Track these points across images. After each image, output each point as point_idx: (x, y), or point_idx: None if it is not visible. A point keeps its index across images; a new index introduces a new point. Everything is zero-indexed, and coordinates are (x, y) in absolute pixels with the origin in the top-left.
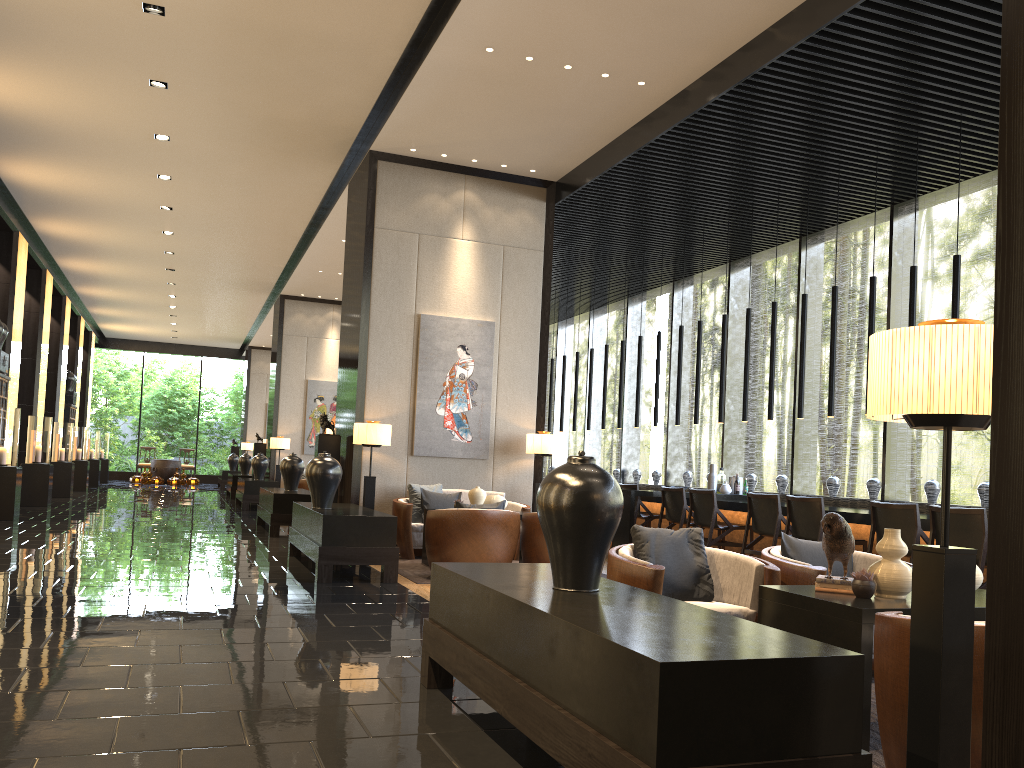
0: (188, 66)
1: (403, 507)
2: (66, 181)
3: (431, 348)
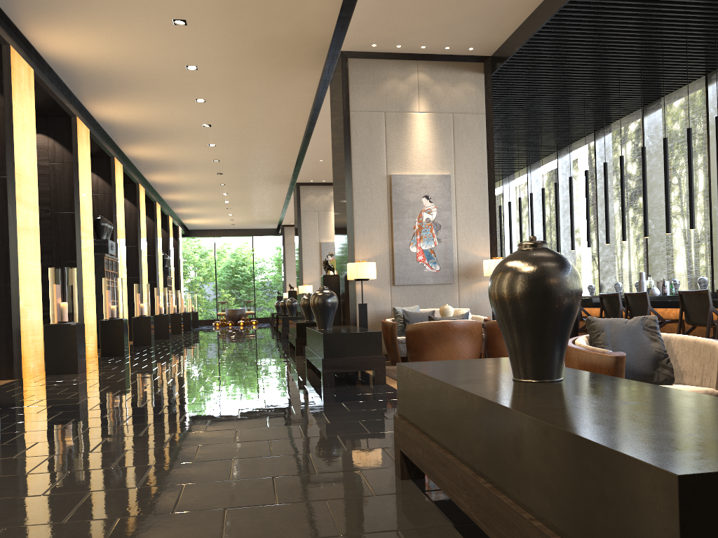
0: (197, 2)
1: (389, 325)
2: (136, 114)
3: (401, 200)
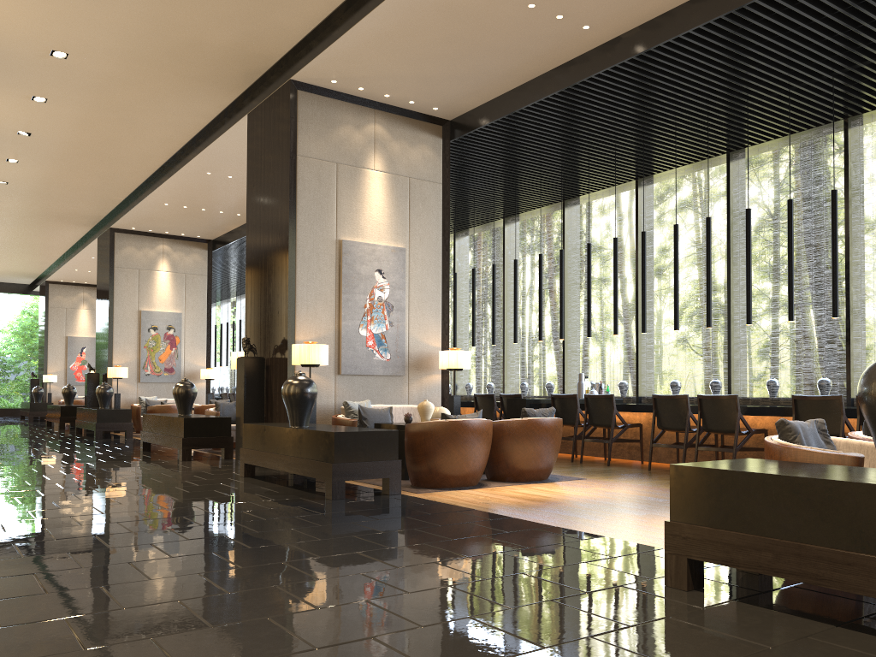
0: None
1: (349, 423)
2: None
3: (352, 272)
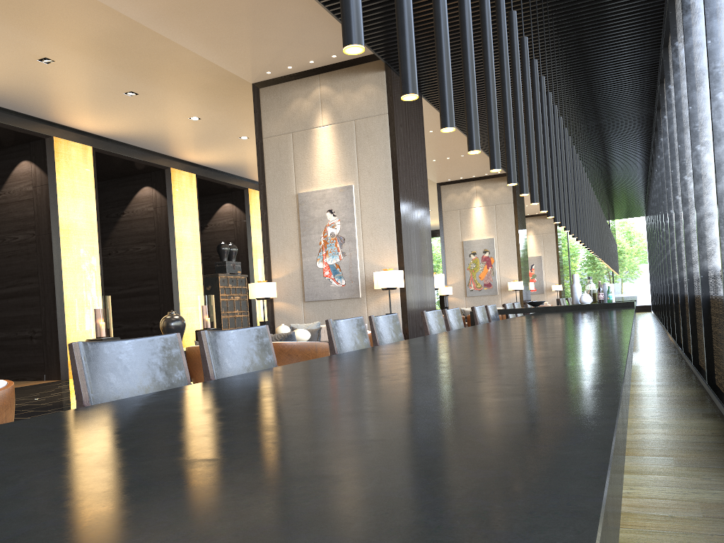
0: (117, 79)
1: None
2: (219, 156)
3: (307, 217)
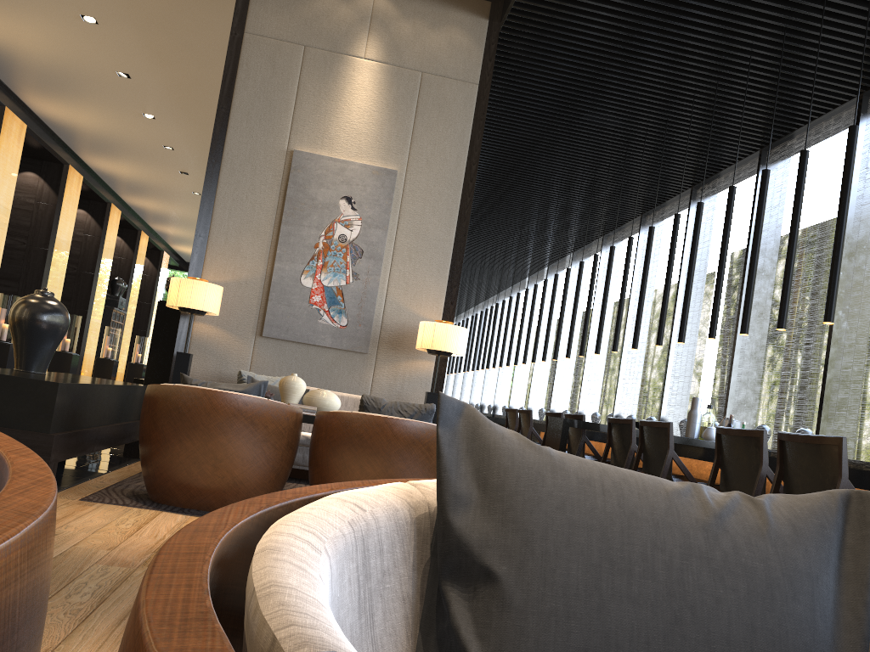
0: None
1: None
2: (6, 30)
3: (303, 196)
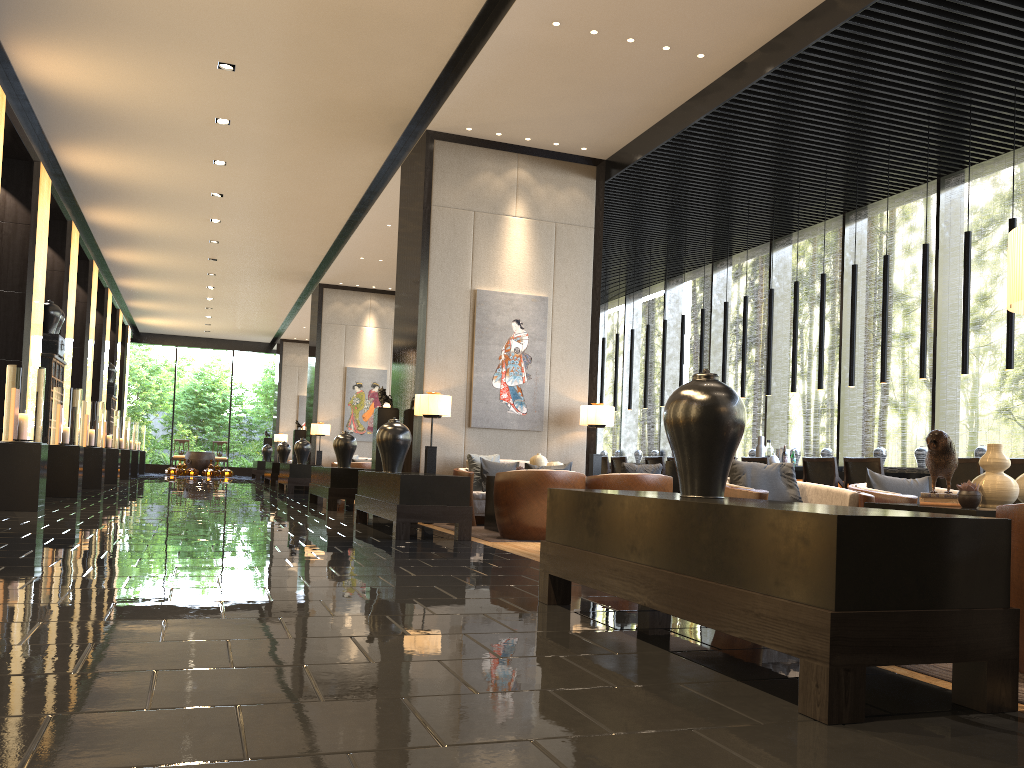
0: (257, 47)
1: (464, 475)
2: (123, 168)
3: (487, 322)
